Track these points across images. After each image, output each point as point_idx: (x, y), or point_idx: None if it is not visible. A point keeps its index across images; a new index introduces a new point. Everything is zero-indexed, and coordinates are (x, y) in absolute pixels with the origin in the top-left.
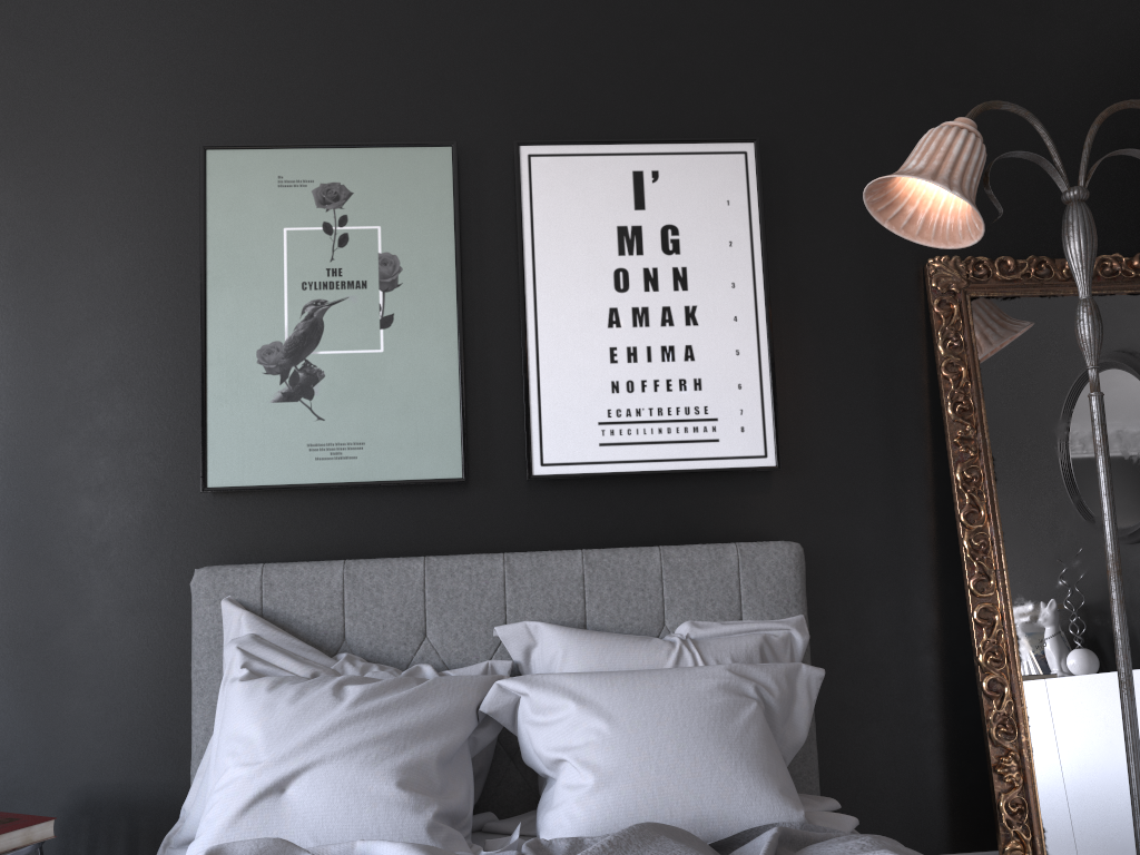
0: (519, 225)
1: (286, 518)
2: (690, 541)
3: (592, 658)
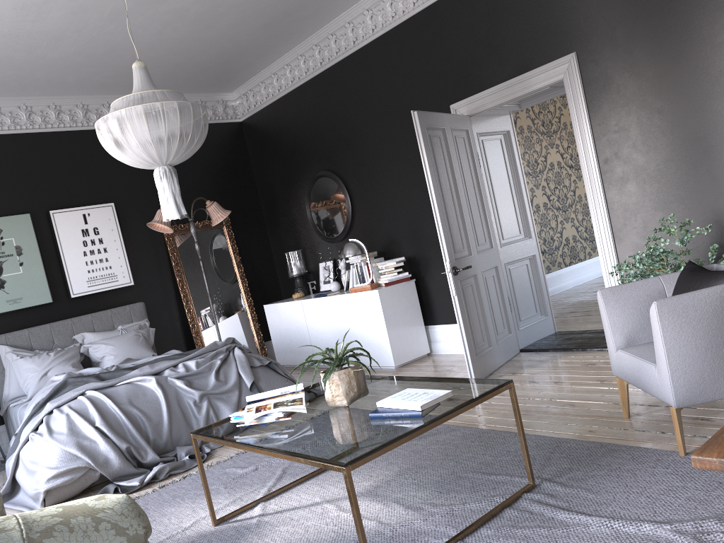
0: (54, 232)
1: (2, 321)
2: (115, 306)
3: (101, 337)
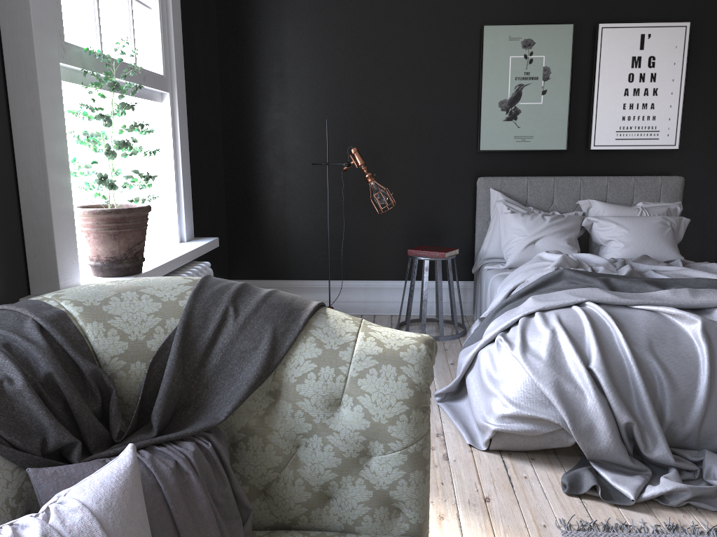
0: (595, 56)
1: (503, 161)
2: (642, 174)
3: (613, 212)
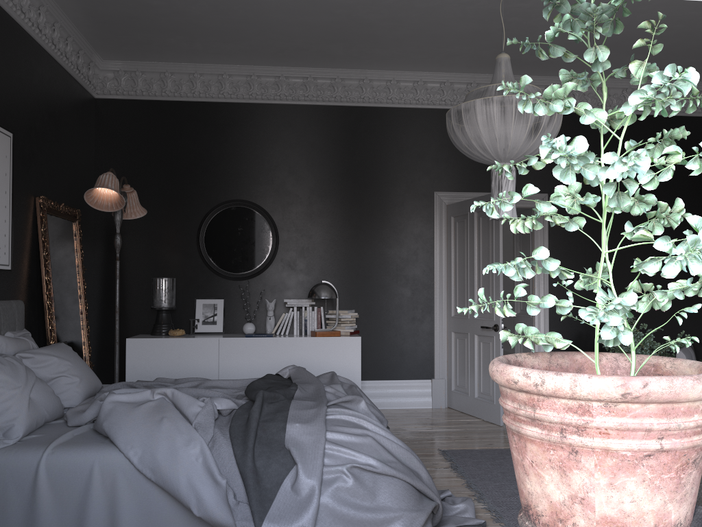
0: None
1: None
2: None
3: (16, 345)
